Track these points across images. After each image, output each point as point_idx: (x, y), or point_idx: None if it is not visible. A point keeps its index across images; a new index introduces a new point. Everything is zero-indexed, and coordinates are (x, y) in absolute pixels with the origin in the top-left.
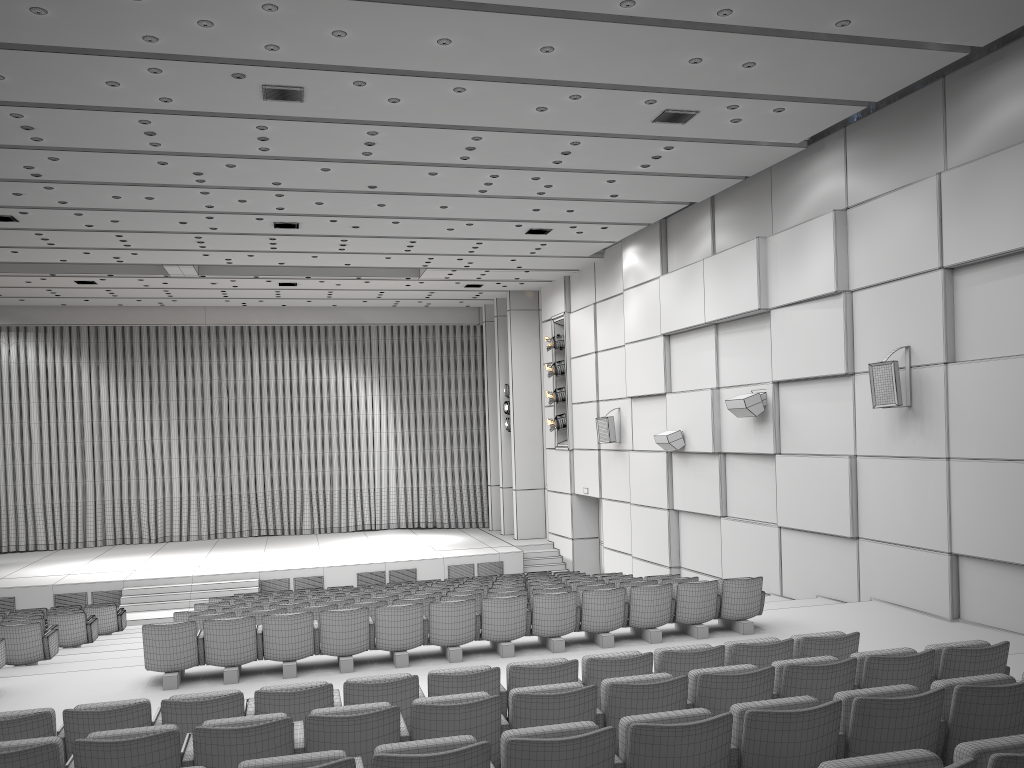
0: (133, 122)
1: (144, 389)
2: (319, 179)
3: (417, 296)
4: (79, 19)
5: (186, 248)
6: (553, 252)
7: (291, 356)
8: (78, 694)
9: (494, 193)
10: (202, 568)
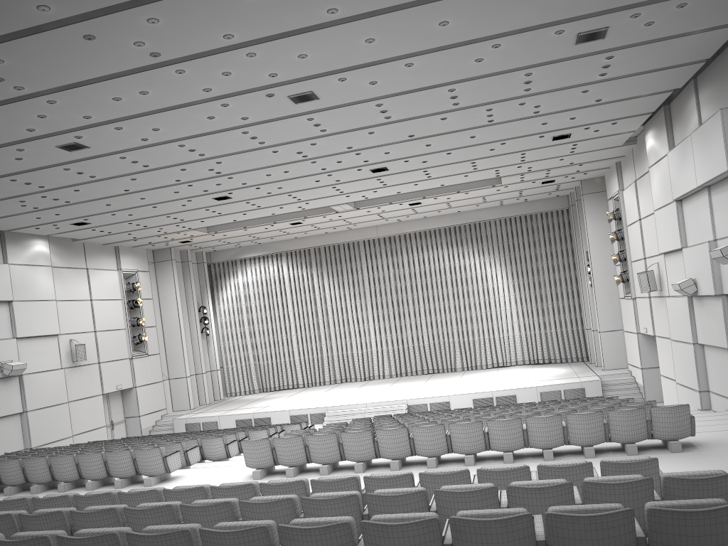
0: (239, 134)
1: (349, 283)
2: (373, 139)
3: (512, 196)
4: (165, 91)
5: (333, 194)
6: (589, 148)
7: (438, 250)
8: (213, 480)
9: (500, 120)
10: (375, 397)
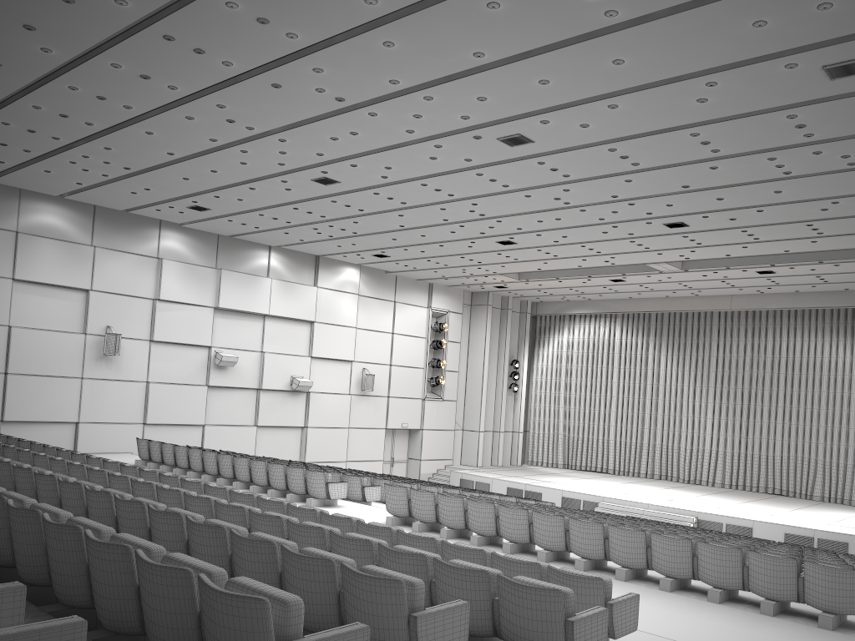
0: (475, 176)
1: (690, 361)
2: (637, 188)
3: None
4: (372, 132)
5: (638, 250)
6: None
7: (816, 337)
8: (358, 516)
9: (802, 172)
10: (667, 501)
